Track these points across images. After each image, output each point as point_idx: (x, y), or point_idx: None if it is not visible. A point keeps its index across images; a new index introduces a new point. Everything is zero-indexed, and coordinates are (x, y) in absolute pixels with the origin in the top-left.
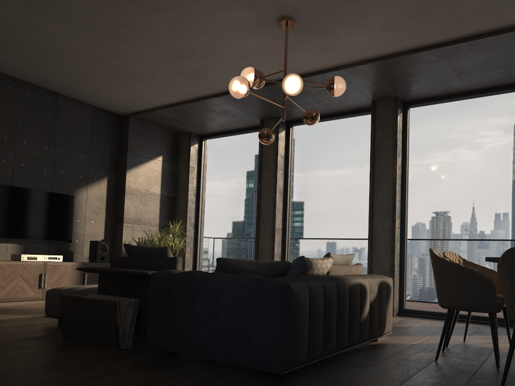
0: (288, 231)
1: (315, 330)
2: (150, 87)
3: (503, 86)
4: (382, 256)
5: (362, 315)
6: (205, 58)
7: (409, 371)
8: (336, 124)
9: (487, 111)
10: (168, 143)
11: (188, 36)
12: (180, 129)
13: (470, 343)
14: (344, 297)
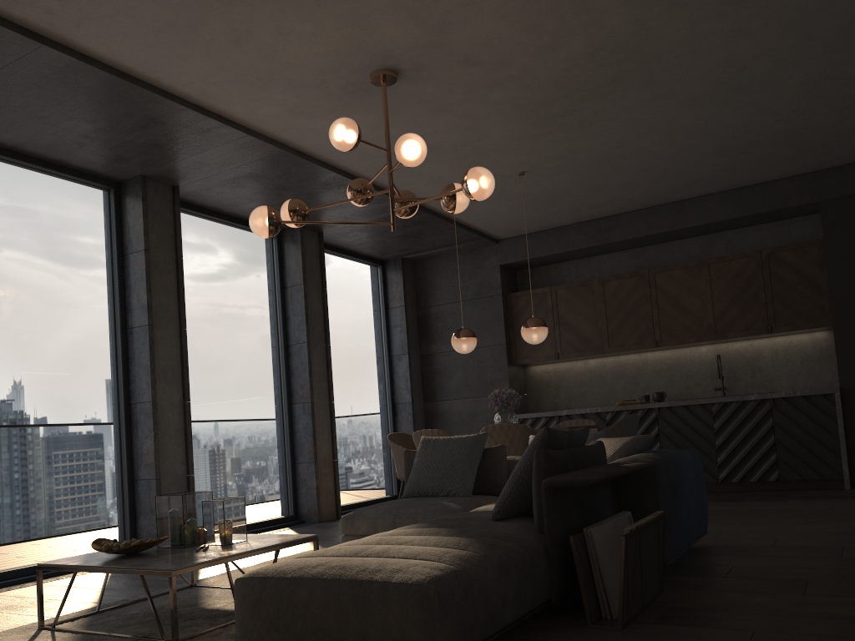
0: None
1: None
2: None
3: None
4: (173, 452)
5: None
6: None
7: None
8: (39, 181)
9: (247, 250)
10: None
11: None
12: None
13: None
14: None
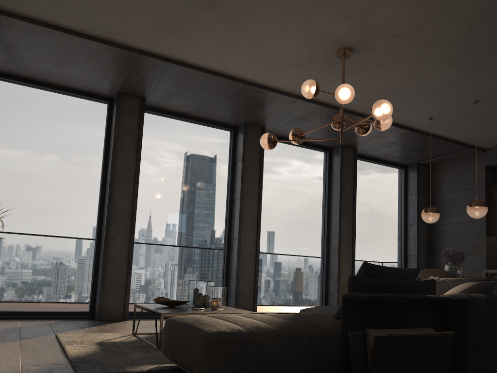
0: (135, 233)
1: None
2: None
3: (318, 145)
4: (247, 266)
5: None
6: (230, 24)
7: None
8: (196, 128)
9: (308, 160)
10: None
11: (270, 4)
12: None
13: None
14: None
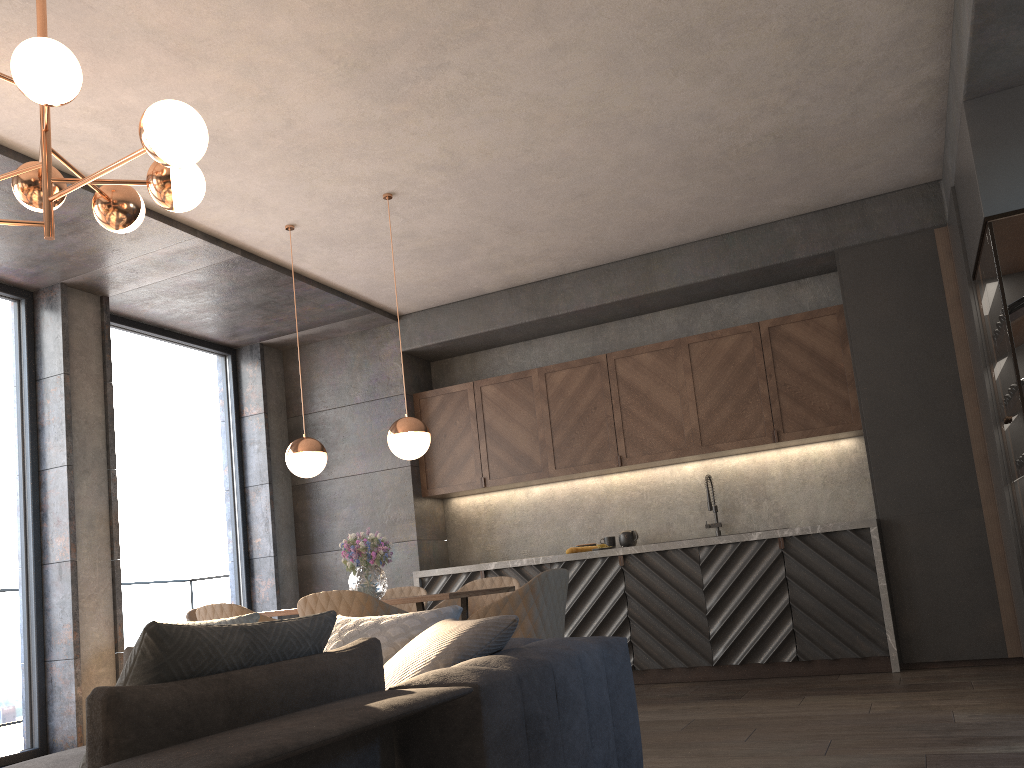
0: None
1: None
2: None
3: None
4: None
5: None
6: None
7: None
8: None
9: None
10: None
11: None
12: None
13: None
14: None
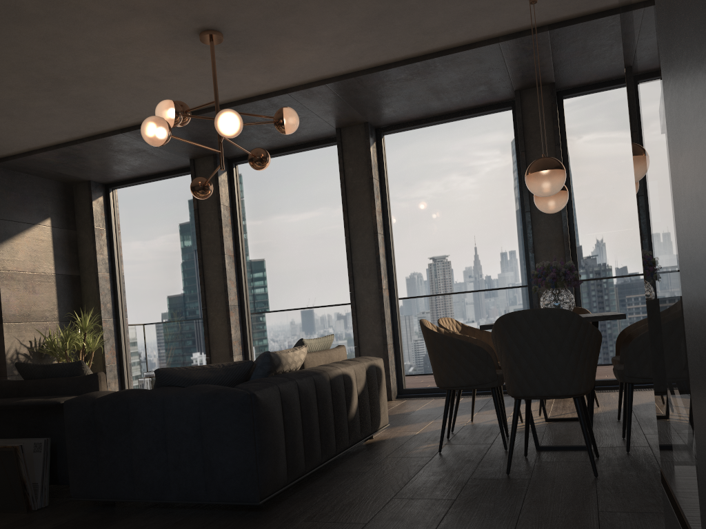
0: (248, 308)
1: (294, 443)
2: (20, 124)
3: (489, 105)
4: (371, 327)
5: (350, 411)
6: (100, 82)
7: (409, 471)
8: (294, 160)
9: (474, 136)
10: (57, 199)
11: (71, 55)
12: (74, 177)
13: (479, 421)
14: (325, 394)
